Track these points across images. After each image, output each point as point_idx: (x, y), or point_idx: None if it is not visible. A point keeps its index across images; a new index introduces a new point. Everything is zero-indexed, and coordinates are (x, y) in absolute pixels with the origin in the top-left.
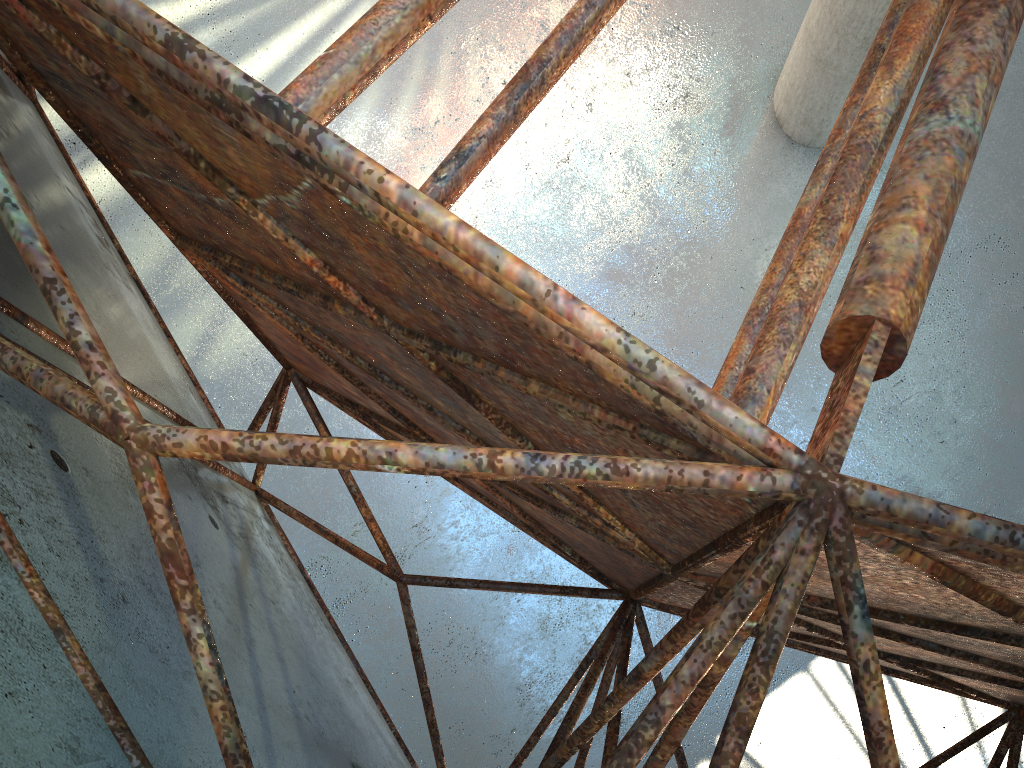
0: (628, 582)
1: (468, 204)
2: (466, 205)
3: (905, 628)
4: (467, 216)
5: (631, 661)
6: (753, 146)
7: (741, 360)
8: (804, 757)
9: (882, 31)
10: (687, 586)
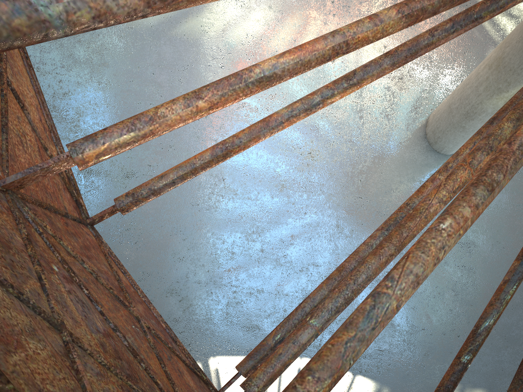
0: (67, 209)
1: (277, 42)
2: (276, 42)
3: (70, 287)
4: (273, 47)
5: (199, 299)
6: (409, 125)
7: (201, 158)
8: (239, 391)
9: (361, 66)
10: (41, 213)
